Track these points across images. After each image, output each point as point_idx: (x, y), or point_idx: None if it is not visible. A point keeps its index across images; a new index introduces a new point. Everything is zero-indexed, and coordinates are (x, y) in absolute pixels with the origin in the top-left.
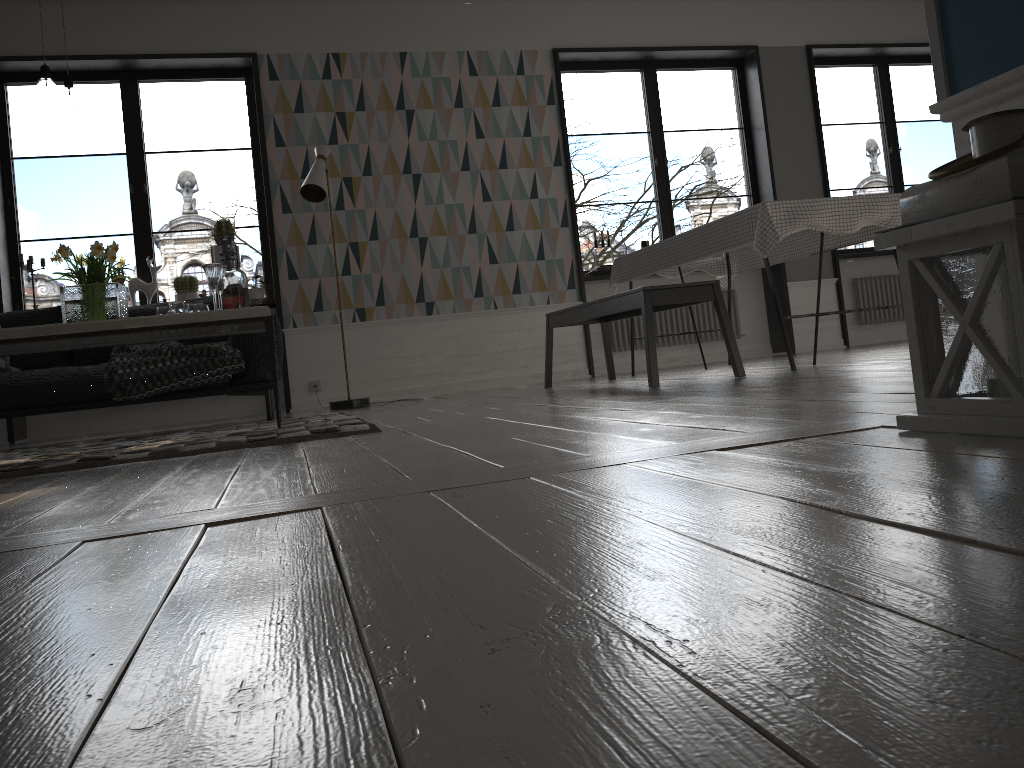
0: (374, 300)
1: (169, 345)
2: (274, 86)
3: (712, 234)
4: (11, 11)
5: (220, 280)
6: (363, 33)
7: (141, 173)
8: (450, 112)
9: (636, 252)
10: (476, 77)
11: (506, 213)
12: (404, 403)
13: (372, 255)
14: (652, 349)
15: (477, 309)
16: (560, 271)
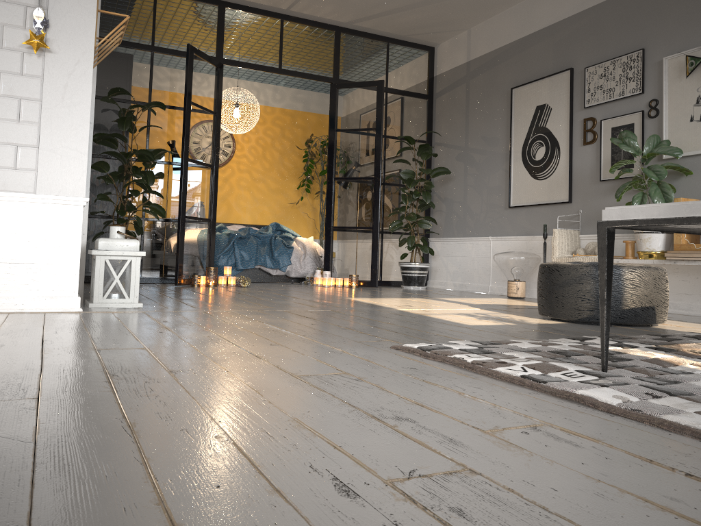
0: None
1: None
2: None
3: None
4: None
5: None
6: None
7: None
8: None
9: None
10: None
11: None
12: None
13: None
14: None
15: None
16: None
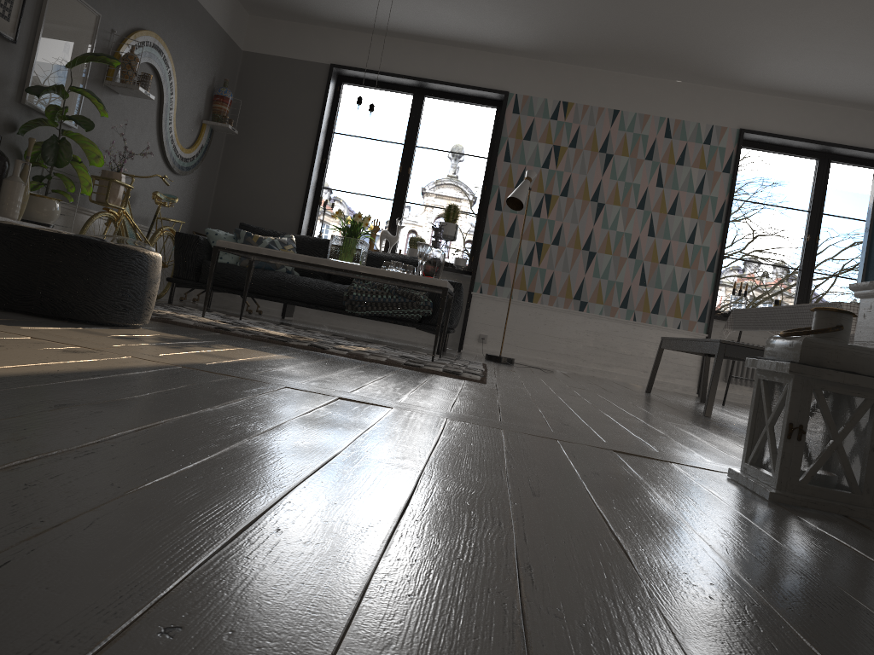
0: (542, 289)
1: (388, 285)
2: (514, 117)
3: (801, 314)
4: (359, 37)
5: (426, 254)
6: (590, 90)
7: (409, 159)
8: (640, 162)
9: (748, 309)
10: (669, 139)
11: (663, 249)
12: (536, 370)
13: (550, 255)
14: (713, 388)
15: (619, 317)
16: (695, 305)
